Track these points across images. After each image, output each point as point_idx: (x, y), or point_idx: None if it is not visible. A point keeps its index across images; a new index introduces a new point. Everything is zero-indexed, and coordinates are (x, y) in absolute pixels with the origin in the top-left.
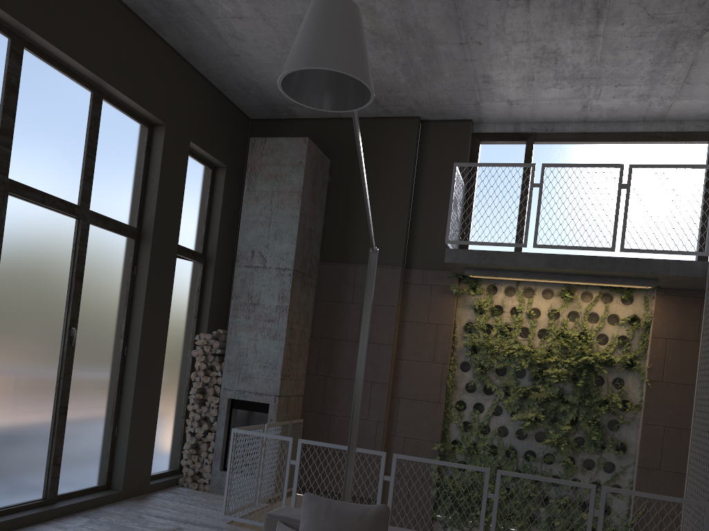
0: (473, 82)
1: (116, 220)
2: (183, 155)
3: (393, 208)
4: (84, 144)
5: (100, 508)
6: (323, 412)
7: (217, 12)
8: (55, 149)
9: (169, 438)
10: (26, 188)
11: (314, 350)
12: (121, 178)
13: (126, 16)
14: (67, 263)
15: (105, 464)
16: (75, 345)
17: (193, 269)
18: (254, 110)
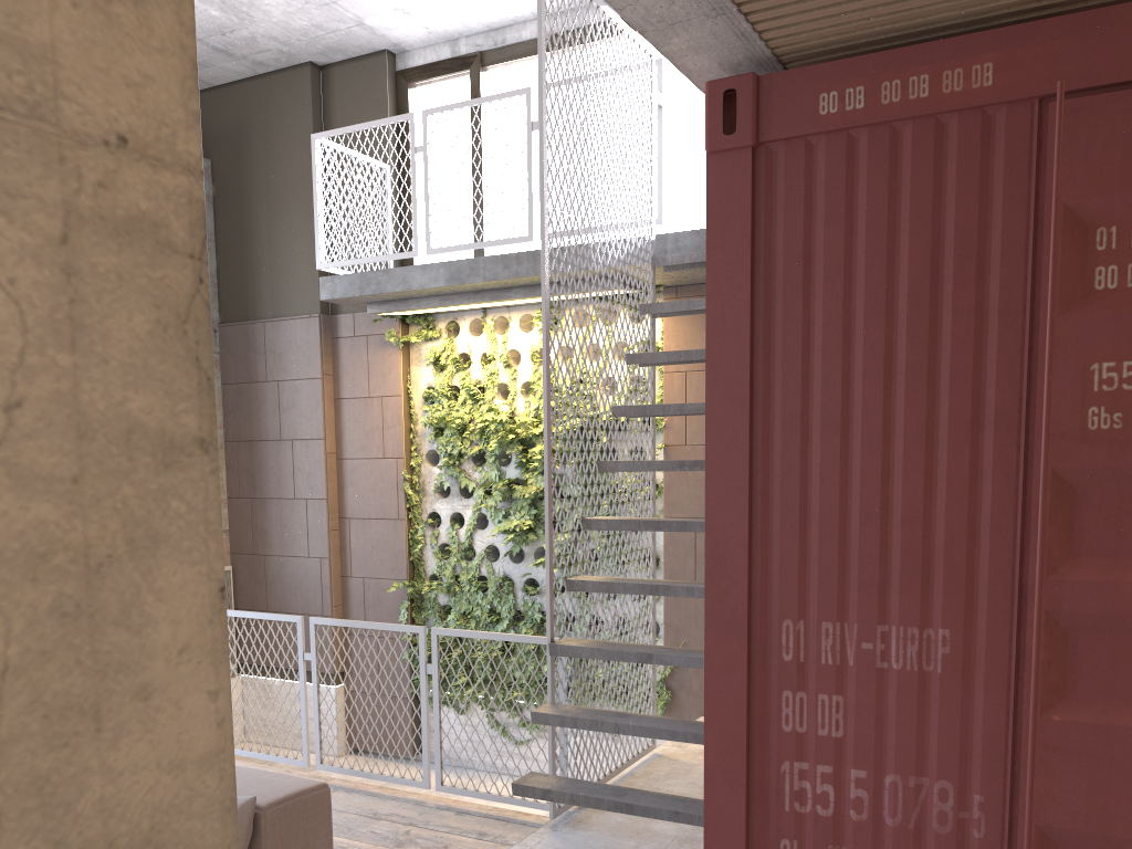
0: None
1: None
2: None
3: (297, 221)
4: None
5: None
6: (256, 552)
7: None
8: None
9: None
10: None
11: (232, 461)
12: None
13: None
14: None
15: None
16: None
17: None
18: None
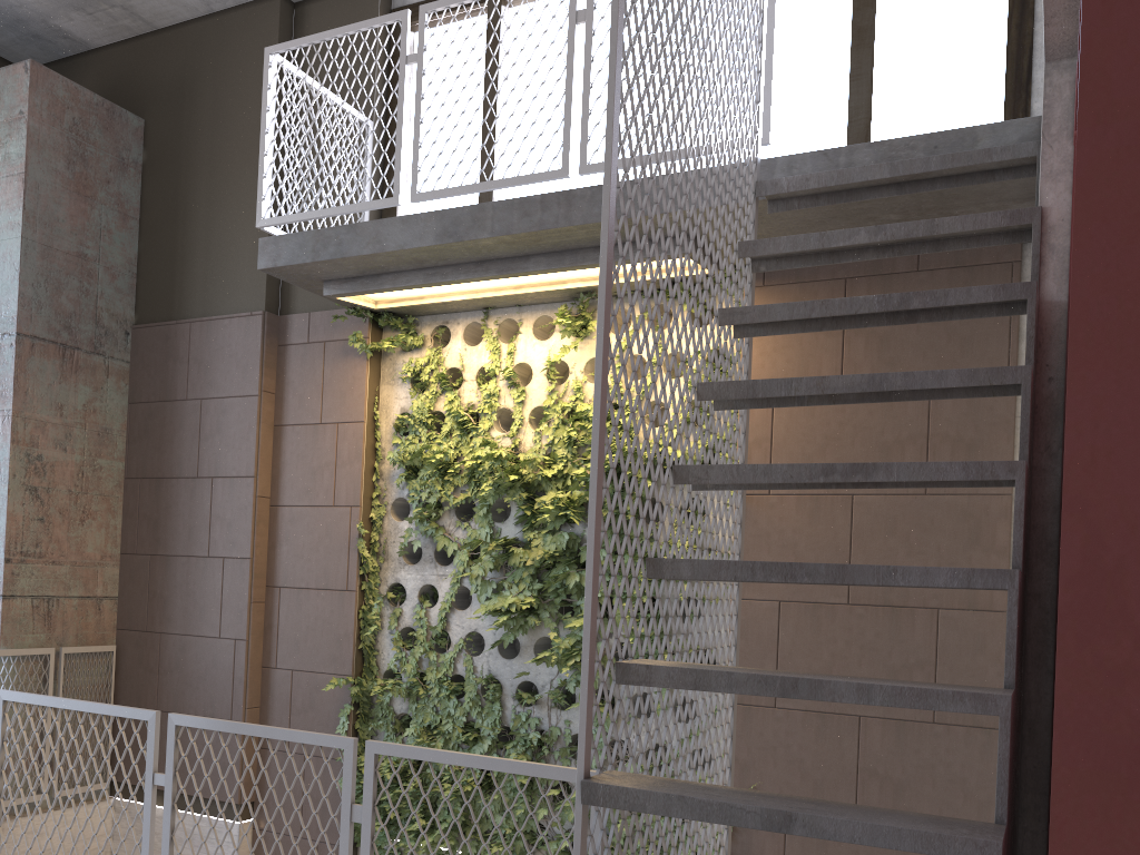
0: None
1: None
2: None
3: (246, 192)
4: None
5: None
6: (150, 629)
7: None
8: None
9: None
10: None
11: (132, 505)
12: None
13: None
14: None
15: None
16: None
17: None
18: (6, 44)
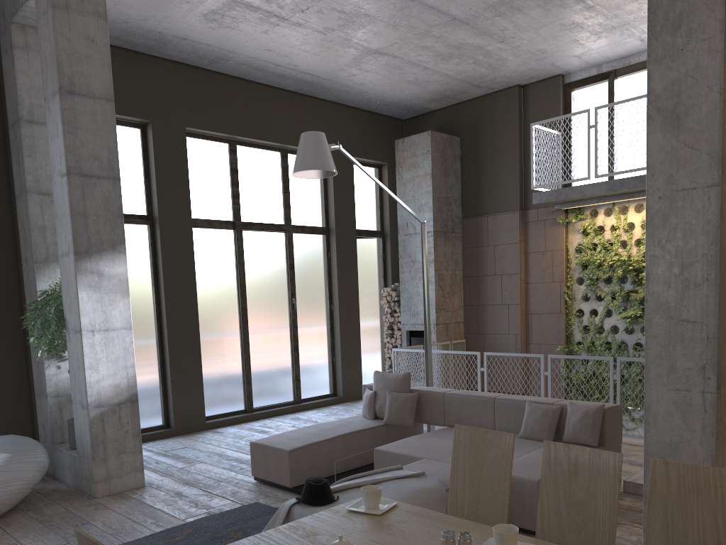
0: (534, 55)
1: (310, 226)
2: (349, 168)
3: (508, 164)
4: (281, 186)
5: (327, 406)
6: (478, 332)
7: (339, 77)
8: (264, 195)
9: (376, 363)
10: (251, 224)
11: (467, 287)
12: (309, 198)
13: (291, 97)
14: (283, 260)
15: (331, 381)
16: (297, 308)
17: (375, 243)
18: (401, 114)
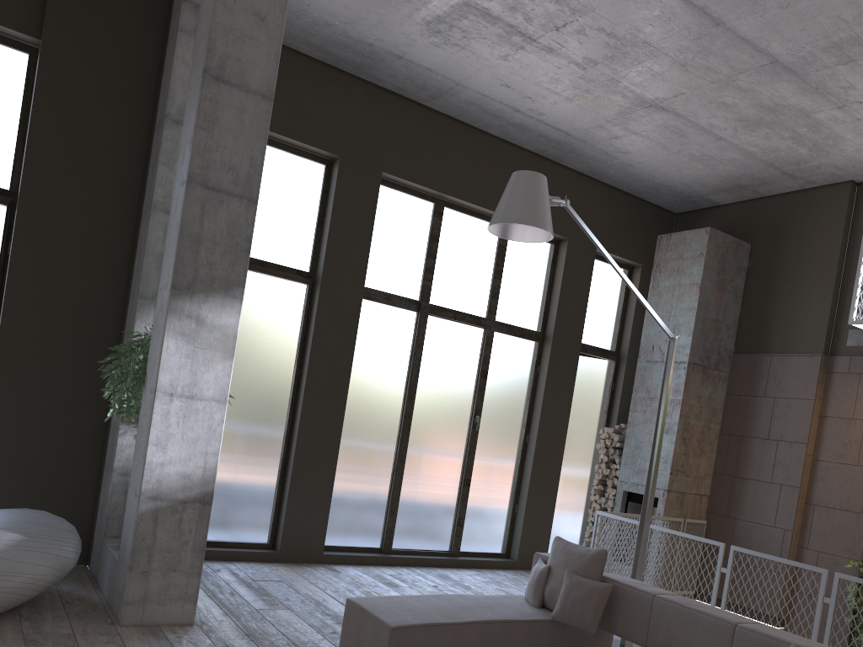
0: None
1: (520, 327)
2: (588, 262)
3: (816, 288)
4: (492, 268)
5: (493, 569)
6: (728, 515)
7: (595, 138)
8: (467, 276)
9: (574, 526)
10: (442, 309)
11: (722, 448)
12: (526, 290)
13: (528, 159)
14: (475, 364)
15: (505, 536)
16: (480, 430)
17: (605, 366)
18: (674, 205)
